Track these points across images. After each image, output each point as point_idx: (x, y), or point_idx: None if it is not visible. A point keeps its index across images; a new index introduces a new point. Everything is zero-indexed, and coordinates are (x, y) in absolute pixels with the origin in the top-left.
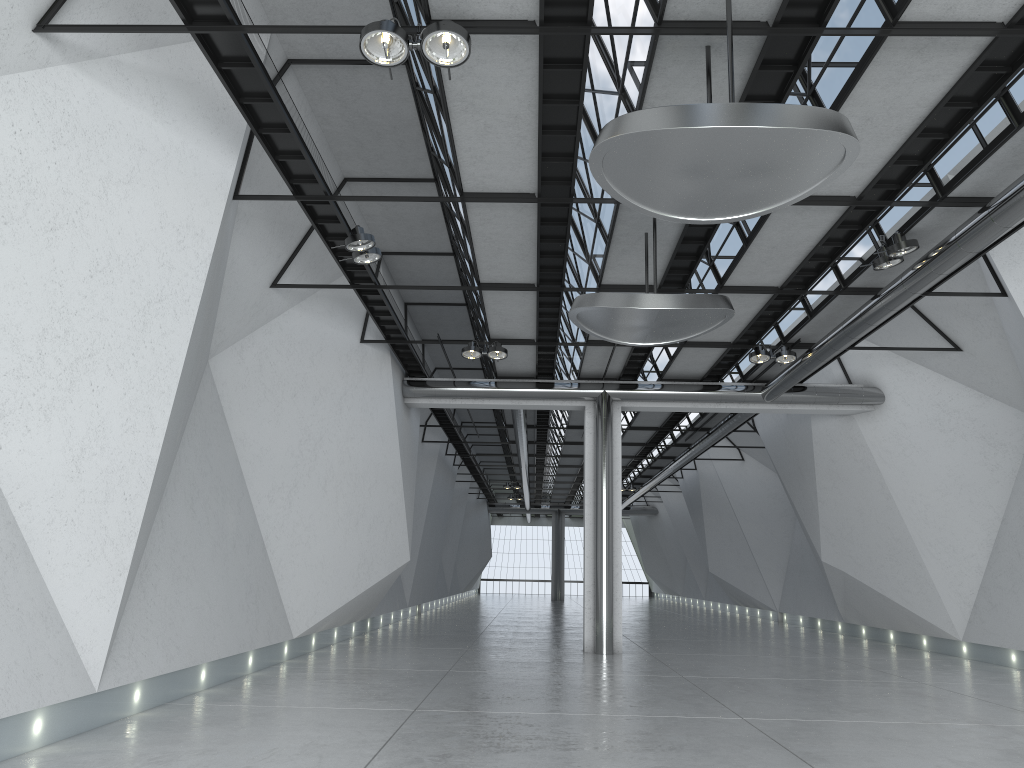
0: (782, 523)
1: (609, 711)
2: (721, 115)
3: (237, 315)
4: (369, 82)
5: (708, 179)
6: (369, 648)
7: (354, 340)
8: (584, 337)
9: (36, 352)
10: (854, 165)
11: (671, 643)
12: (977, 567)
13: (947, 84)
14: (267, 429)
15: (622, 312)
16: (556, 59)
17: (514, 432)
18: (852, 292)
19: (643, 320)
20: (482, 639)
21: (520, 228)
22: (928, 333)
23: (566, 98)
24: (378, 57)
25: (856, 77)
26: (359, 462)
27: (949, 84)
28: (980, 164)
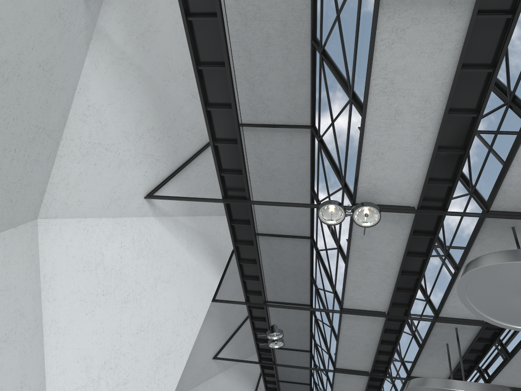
0: None
1: None
2: None
3: (192, 373)
4: (288, 247)
5: None
6: None
7: None
8: None
9: (97, 376)
10: None
11: None
12: None
13: None
14: None
15: None
16: (419, 230)
17: None
18: None
19: None
20: None
21: (370, 333)
22: None
23: (419, 254)
24: (326, 219)
25: None
26: None
27: None
28: None
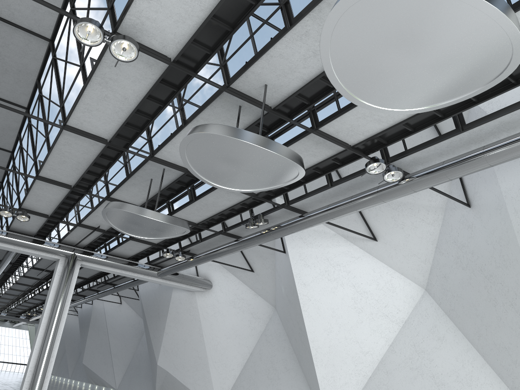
0: (133, 340)
1: None
2: (264, 142)
3: None
4: (19, 41)
5: (236, 168)
6: None
7: None
8: (80, 221)
9: None
10: None
11: None
12: (234, 375)
13: (318, 160)
14: None
15: (137, 217)
16: (166, 80)
17: None
18: (227, 235)
19: (145, 224)
20: None
21: (85, 154)
22: (241, 260)
23: (158, 100)
24: (81, 36)
25: (289, 144)
26: None
27: (318, 161)
28: (309, 196)
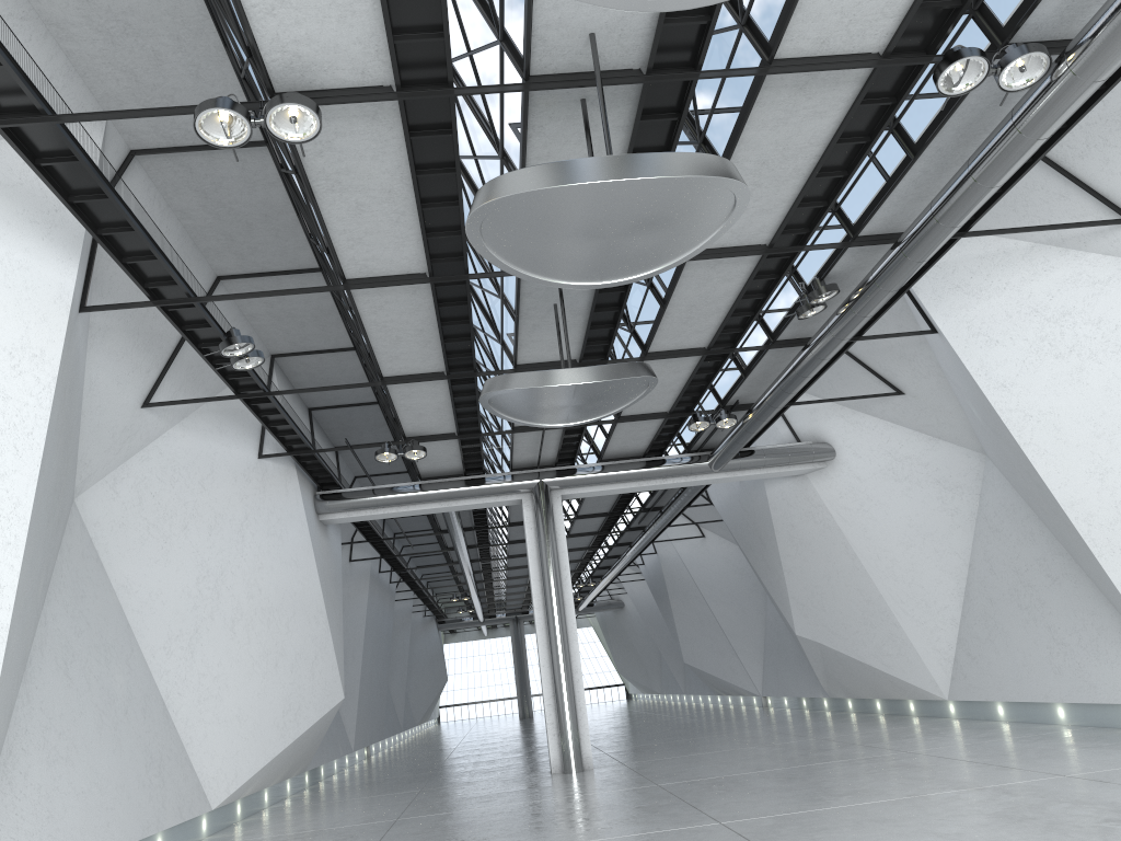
0: (753, 599)
1: (575, 838)
2: (596, 169)
3: (104, 443)
4: (229, 168)
5: (597, 239)
6: (306, 807)
7: (251, 456)
8: (509, 424)
9: None
10: (759, 212)
11: (648, 748)
12: (952, 619)
13: (836, 120)
14: (155, 570)
15: (536, 392)
16: (423, 125)
17: (450, 537)
18: (782, 345)
19: (561, 398)
20: (438, 776)
21: (417, 312)
22: (868, 379)
23: (441, 167)
24: (218, 138)
25: (743, 120)
26: (271, 594)
27: (838, 120)
28: (884, 199)
